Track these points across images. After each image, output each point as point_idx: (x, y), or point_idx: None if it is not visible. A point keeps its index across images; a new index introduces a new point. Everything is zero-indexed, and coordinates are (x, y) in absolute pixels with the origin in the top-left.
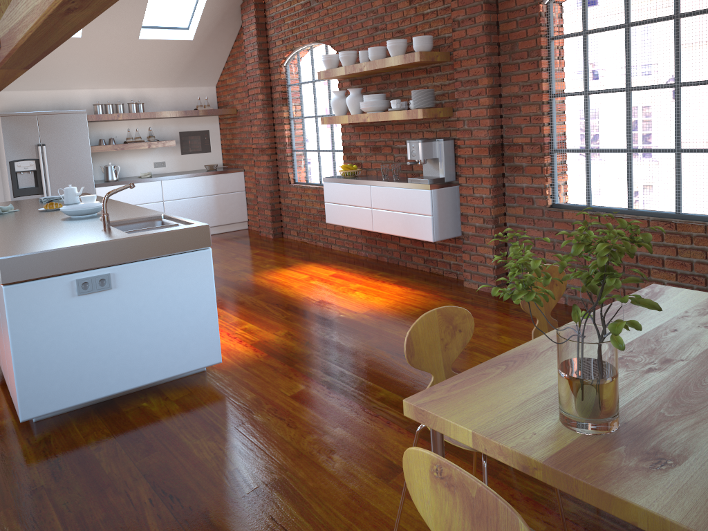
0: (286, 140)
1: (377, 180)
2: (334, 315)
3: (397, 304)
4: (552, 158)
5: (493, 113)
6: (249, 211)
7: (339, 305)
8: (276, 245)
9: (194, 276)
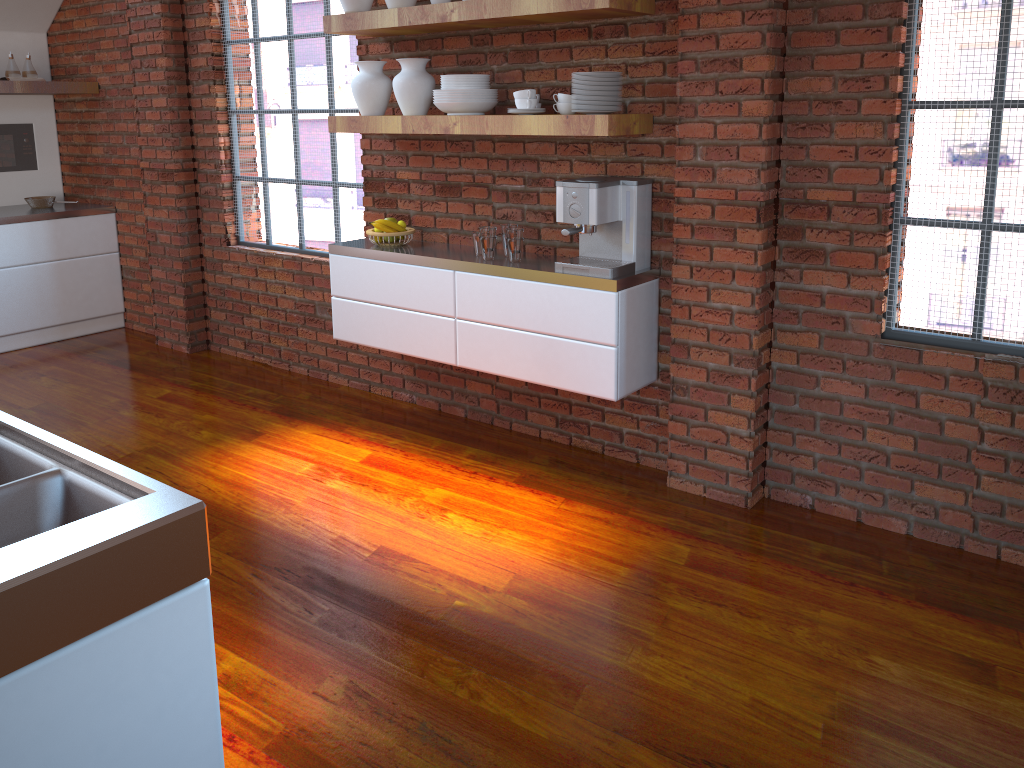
0: (222, 155)
1: (473, 261)
2: (441, 603)
3: (565, 553)
4: (893, 237)
5: (771, 135)
6: (127, 294)
7: (435, 565)
8: (202, 371)
9: (153, 689)
